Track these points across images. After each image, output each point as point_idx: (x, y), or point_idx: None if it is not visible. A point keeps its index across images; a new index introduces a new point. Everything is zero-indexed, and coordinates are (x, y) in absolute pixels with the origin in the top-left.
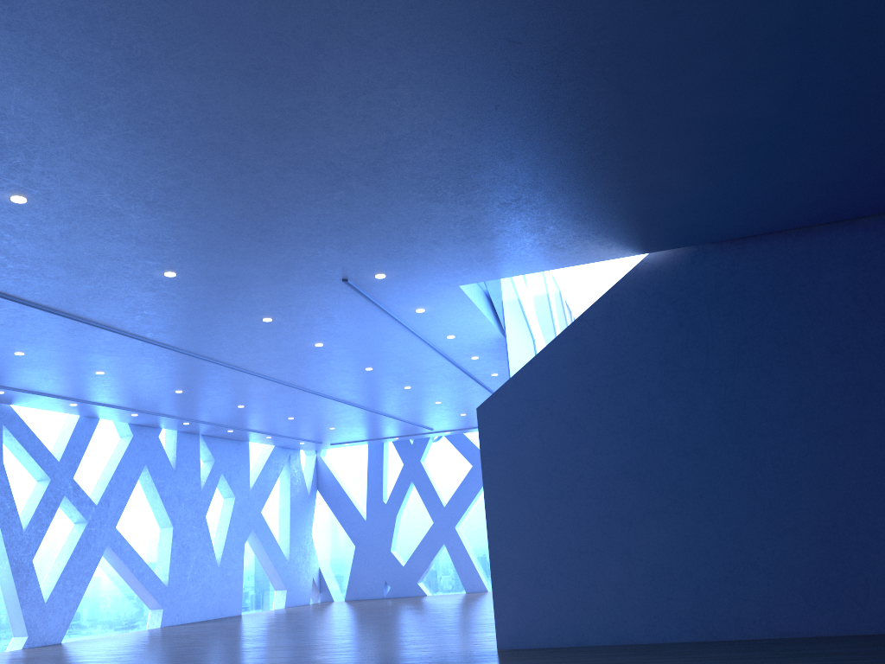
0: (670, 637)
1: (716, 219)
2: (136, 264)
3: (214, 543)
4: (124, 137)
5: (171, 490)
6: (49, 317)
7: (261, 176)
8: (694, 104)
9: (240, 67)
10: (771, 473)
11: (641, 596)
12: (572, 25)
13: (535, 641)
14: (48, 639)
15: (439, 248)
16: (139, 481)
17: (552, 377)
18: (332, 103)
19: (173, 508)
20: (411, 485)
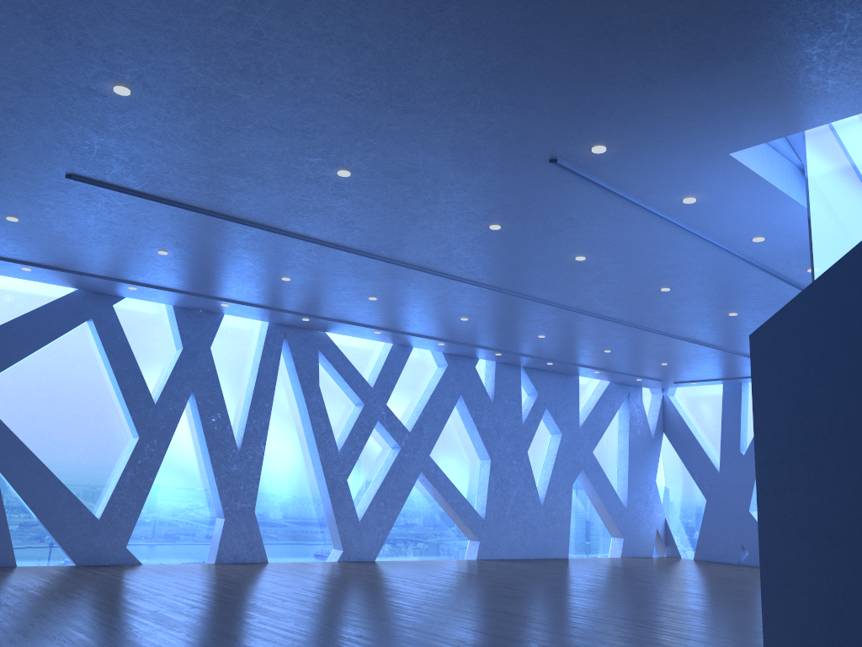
0: None
1: None
2: (299, 163)
3: (539, 480)
4: None
5: (488, 422)
6: (276, 237)
7: (331, 2)
8: None
9: None
10: None
11: None
12: None
13: None
14: (362, 556)
15: (661, 89)
16: (457, 411)
17: None
18: None
19: (490, 441)
20: None
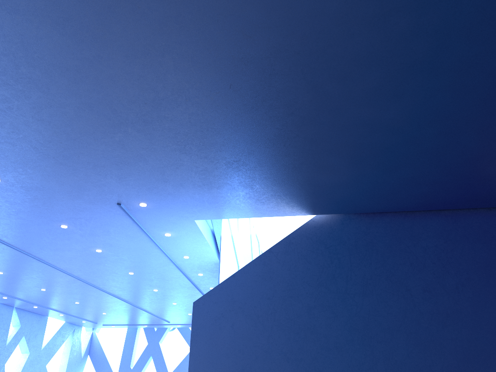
0: None
1: (360, 196)
2: None
3: None
4: None
5: None
6: None
7: (64, 112)
8: (357, 108)
9: (52, 16)
10: (383, 368)
11: None
12: (286, 30)
13: None
14: None
15: (183, 189)
16: None
17: (246, 287)
18: (118, 60)
19: None
20: (150, 358)
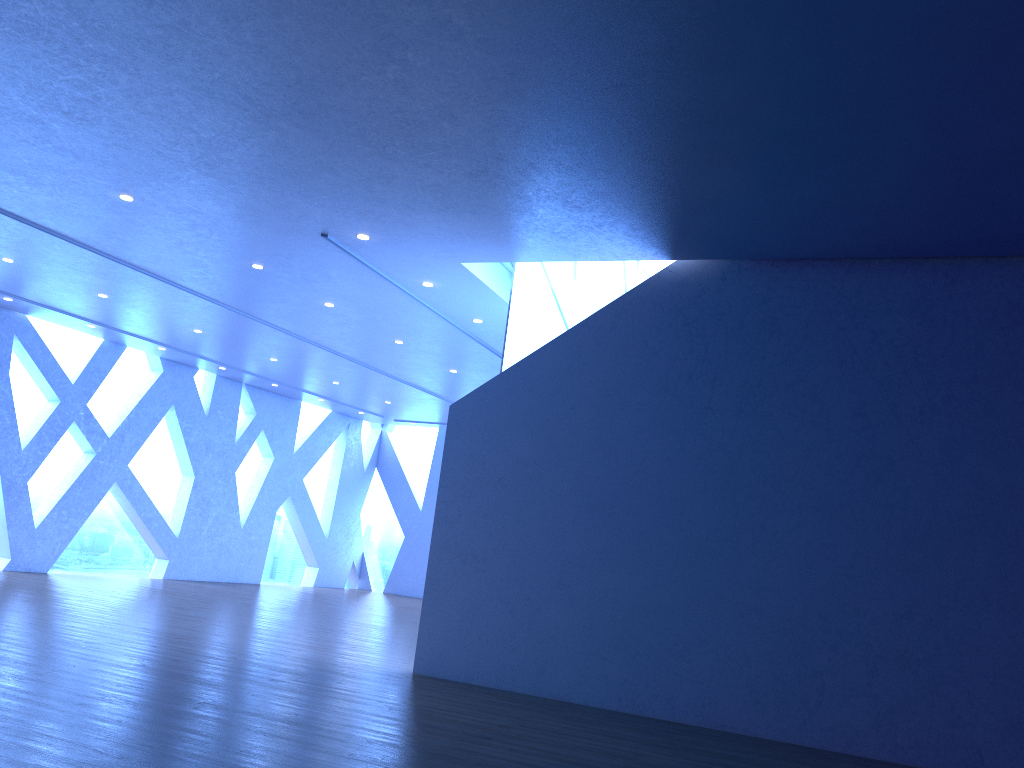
0: (593, 701)
1: (743, 231)
2: (84, 180)
3: (243, 503)
4: (4, 34)
5: (199, 437)
6: (20, 226)
7: (175, 101)
8: (652, 85)
9: None
10: (749, 542)
11: (574, 649)
12: None
13: (453, 673)
14: (33, 566)
15: (417, 215)
16: (166, 421)
17: (537, 385)
18: (215, 26)
19: (198, 457)
20: None
